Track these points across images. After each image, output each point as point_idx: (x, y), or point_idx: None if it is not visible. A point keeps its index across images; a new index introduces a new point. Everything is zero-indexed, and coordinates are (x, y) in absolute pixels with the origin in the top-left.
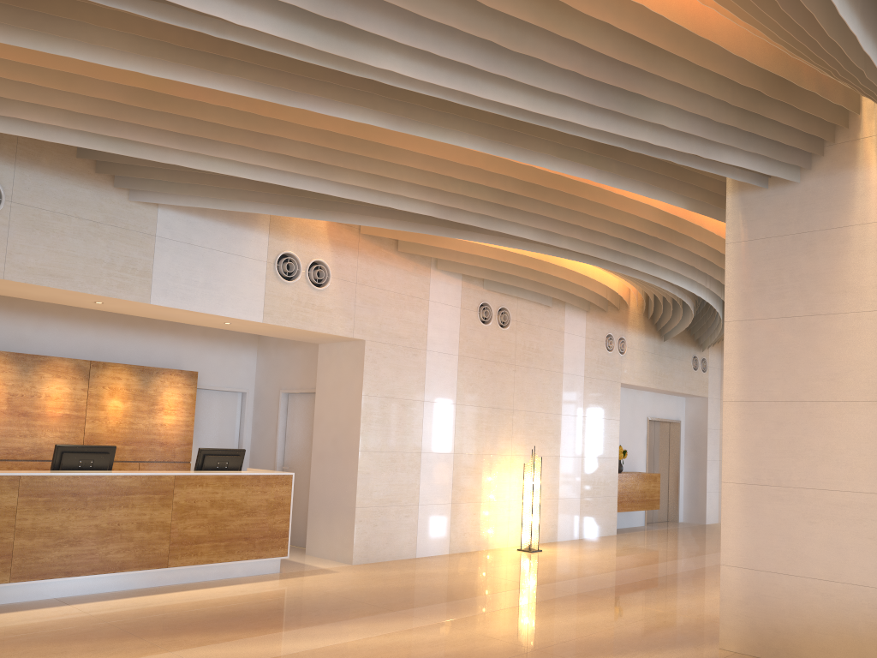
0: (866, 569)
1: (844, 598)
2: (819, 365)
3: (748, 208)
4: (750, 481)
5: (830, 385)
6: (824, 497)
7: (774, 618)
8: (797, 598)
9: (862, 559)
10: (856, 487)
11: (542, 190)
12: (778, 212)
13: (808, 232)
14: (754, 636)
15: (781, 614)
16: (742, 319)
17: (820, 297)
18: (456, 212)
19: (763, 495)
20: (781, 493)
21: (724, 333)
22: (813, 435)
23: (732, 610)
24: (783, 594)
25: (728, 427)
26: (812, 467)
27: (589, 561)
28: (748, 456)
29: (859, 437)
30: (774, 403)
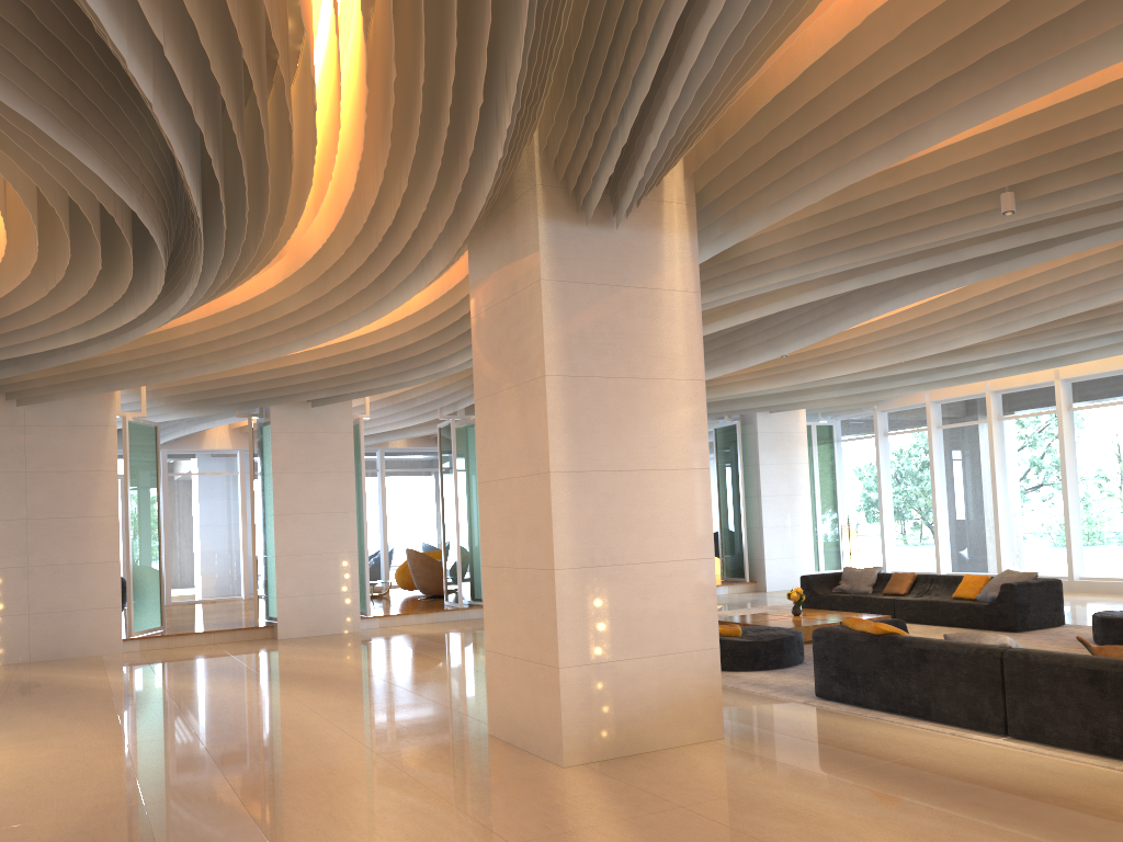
0: (691, 634)
1: (676, 668)
2: (642, 432)
3: (563, 243)
4: (585, 563)
5: (653, 454)
6: (654, 570)
7: (618, 710)
8: (637, 681)
9: (688, 626)
10: (679, 555)
11: (265, 120)
12: (596, 256)
13: (624, 287)
14: (600, 737)
15: (624, 704)
16: (565, 374)
17: (639, 359)
18: (163, 108)
19: (599, 578)
20: (616, 572)
21: (547, 389)
22: (641, 506)
23: (575, 717)
24: (624, 681)
25: (558, 504)
26: (642, 540)
27: (37, 757)
28: (582, 535)
29: (679, 505)
30: (604, 473)
